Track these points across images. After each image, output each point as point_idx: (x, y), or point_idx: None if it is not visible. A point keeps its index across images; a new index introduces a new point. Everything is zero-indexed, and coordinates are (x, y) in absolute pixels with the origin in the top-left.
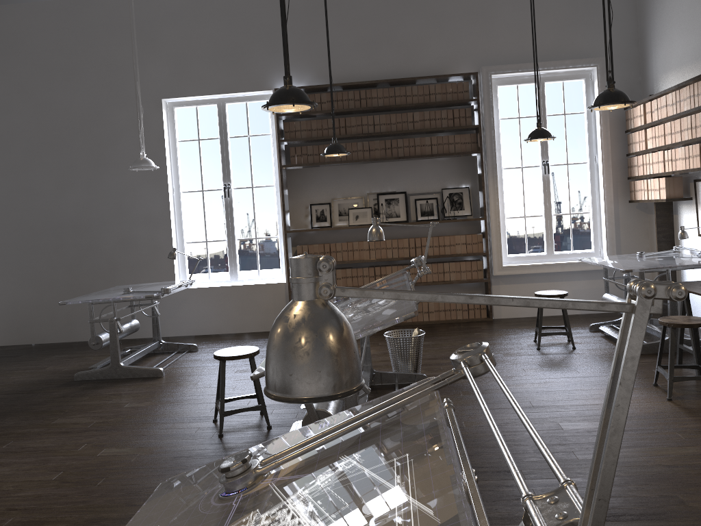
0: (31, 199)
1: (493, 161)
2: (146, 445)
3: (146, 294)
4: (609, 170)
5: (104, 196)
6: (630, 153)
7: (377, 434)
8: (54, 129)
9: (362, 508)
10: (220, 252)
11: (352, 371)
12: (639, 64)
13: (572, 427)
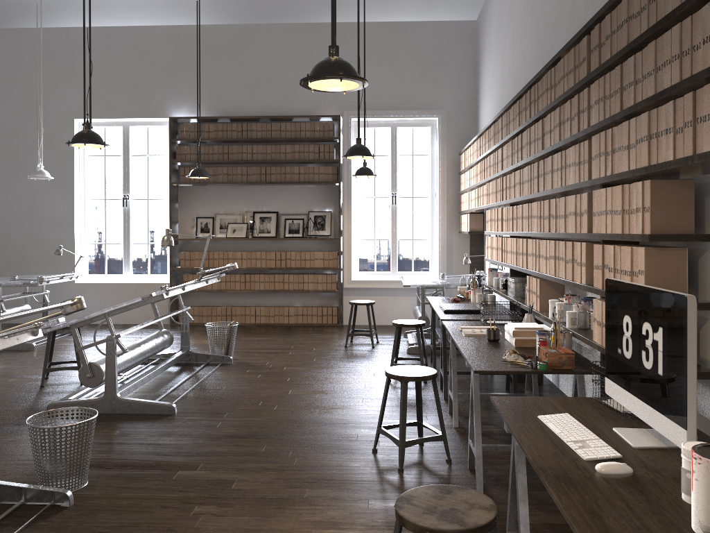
0: None
1: (348, 191)
2: None
3: (24, 281)
4: (444, 204)
5: (18, 198)
6: (459, 192)
7: None
8: None
9: None
10: (142, 256)
11: None
12: (475, 117)
13: (297, 392)
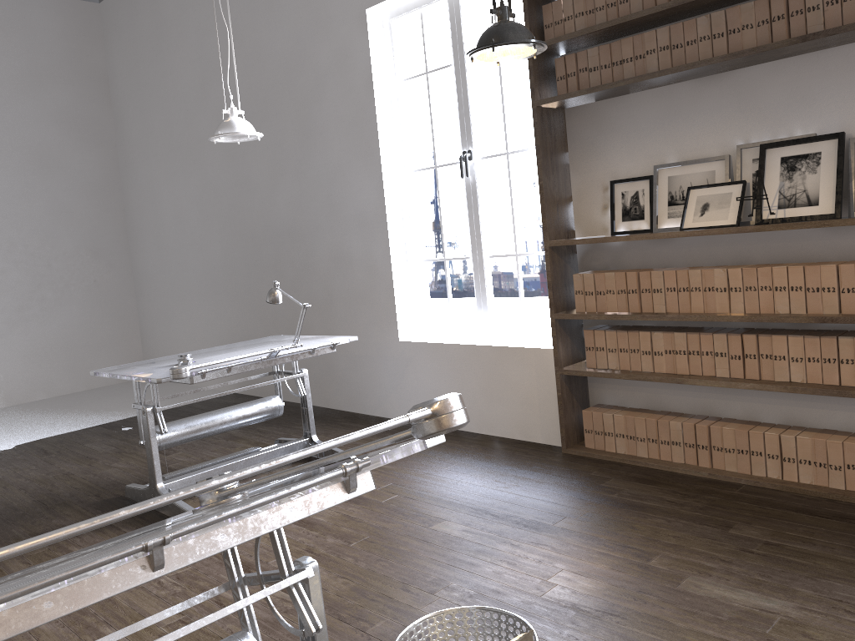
0: (250, 195)
1: None
2: None
3: (159, 376)
4: None
5: (314, 185)
6: None
7: None
8: (262, 90)
9: None
10: None
11: None
12: None
13: None
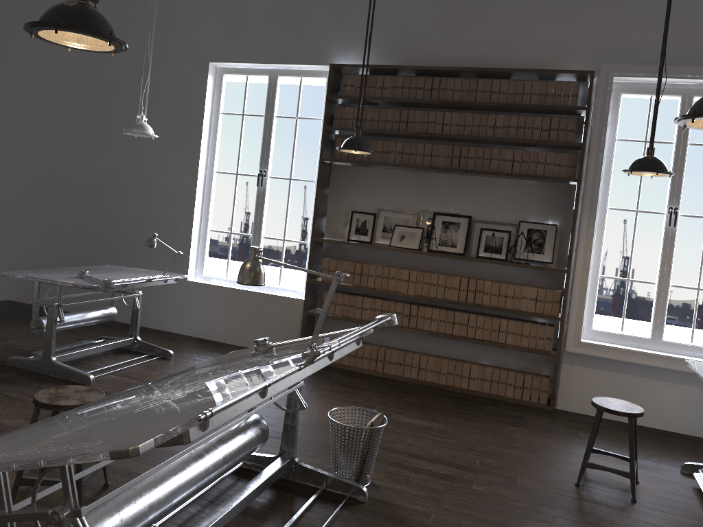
0: (69, 154)
1: (593, 196)
2: None
3: (87, 284)
4: None
5: (135, 162)
6: None
7: None
8: (101, 83)
9: None
10: (291, 247)
11: None
12: None
13: None
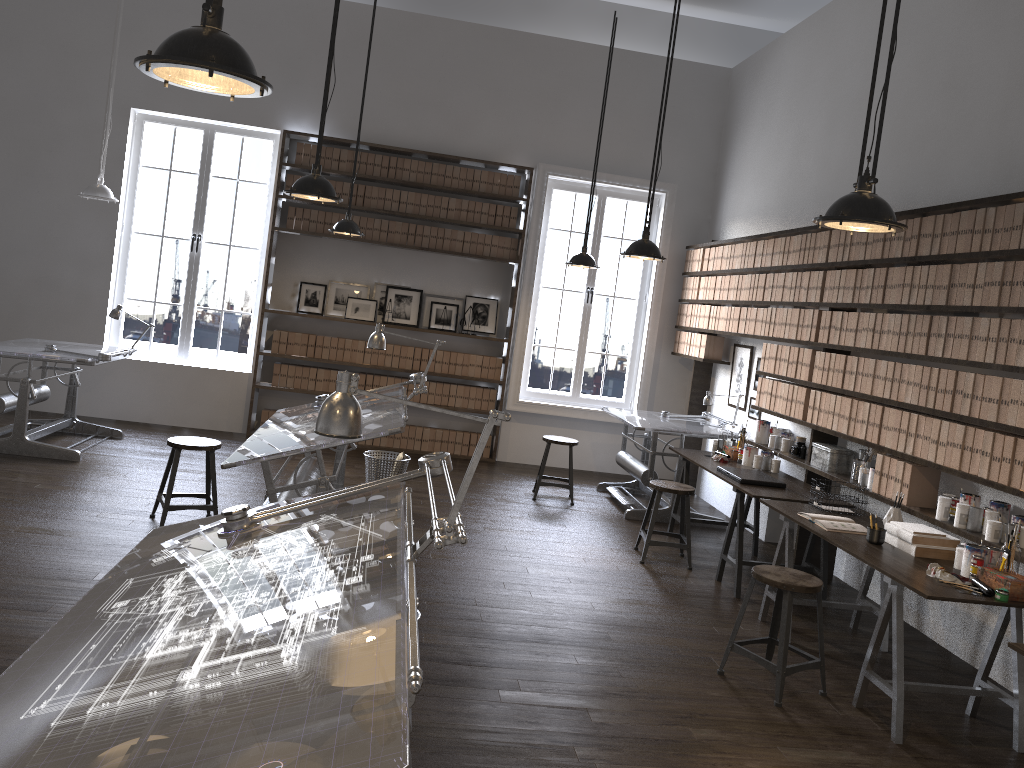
0: None
1: (531, 276)
2: (71, 529)
3: (77, 357)
4: (657, 313)
5: (24, 215)
6: (682, 299)
7: (351, 504)
8: None
9: (336, 535)
10: (158, 315)
11: (358, 428)
12: (712, 200)
13: (538, 572)
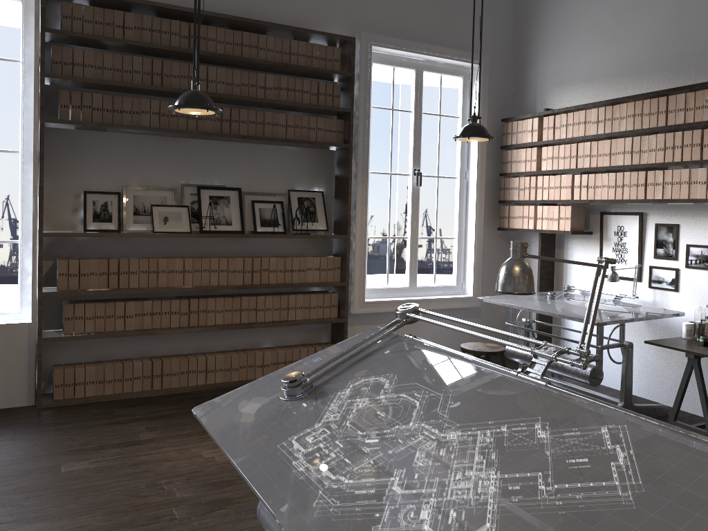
0: None
1: (364, 161)
2: None
3: None
4: (482, 189)
5: None
6: (507, 173)
7: None
8: None
9: None
10: None
11: None
12: (513, 72)
13: None
